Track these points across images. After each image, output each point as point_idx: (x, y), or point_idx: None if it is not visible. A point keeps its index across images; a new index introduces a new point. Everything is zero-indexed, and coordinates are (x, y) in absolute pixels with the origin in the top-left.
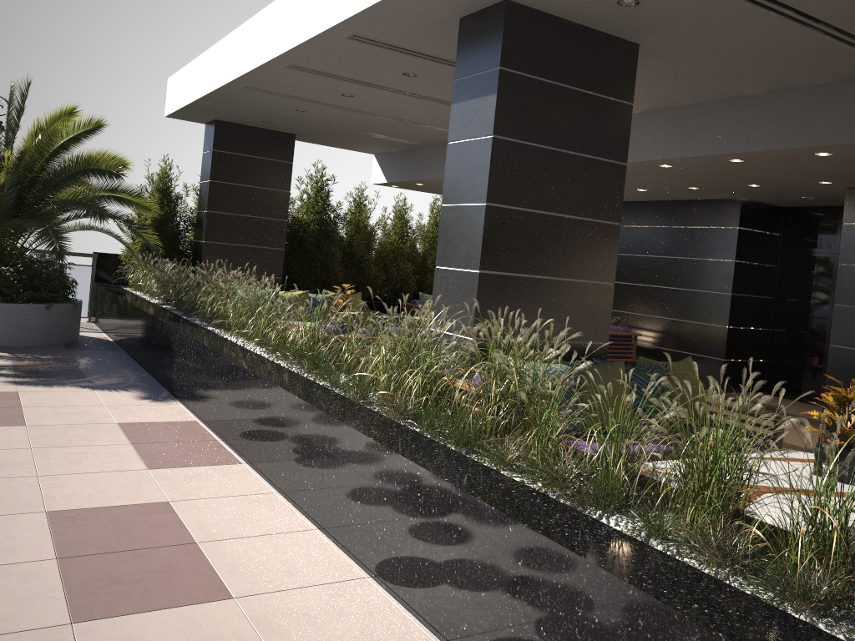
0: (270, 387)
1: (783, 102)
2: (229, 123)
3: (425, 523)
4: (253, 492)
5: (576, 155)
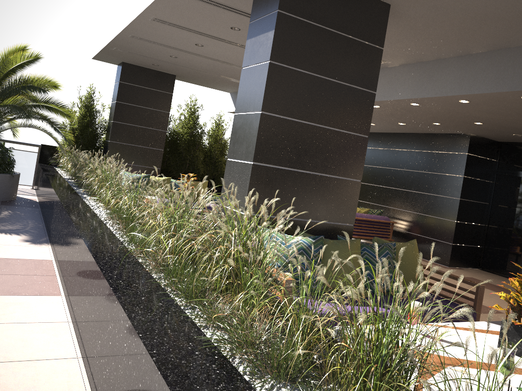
0: (79, 239)
1: (499, 58)
2: (131, 64)
3: (125, 373)
4: (51, 320)
5: (336, 82)
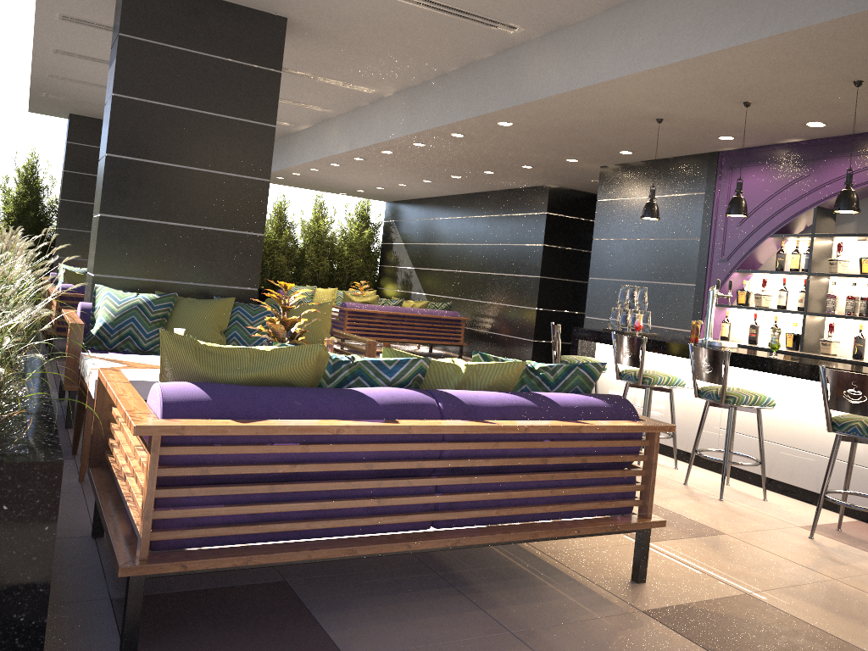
0: None
1: (468, 76)
2: (84, 117)
3: None
4: None
5: (213, 115)
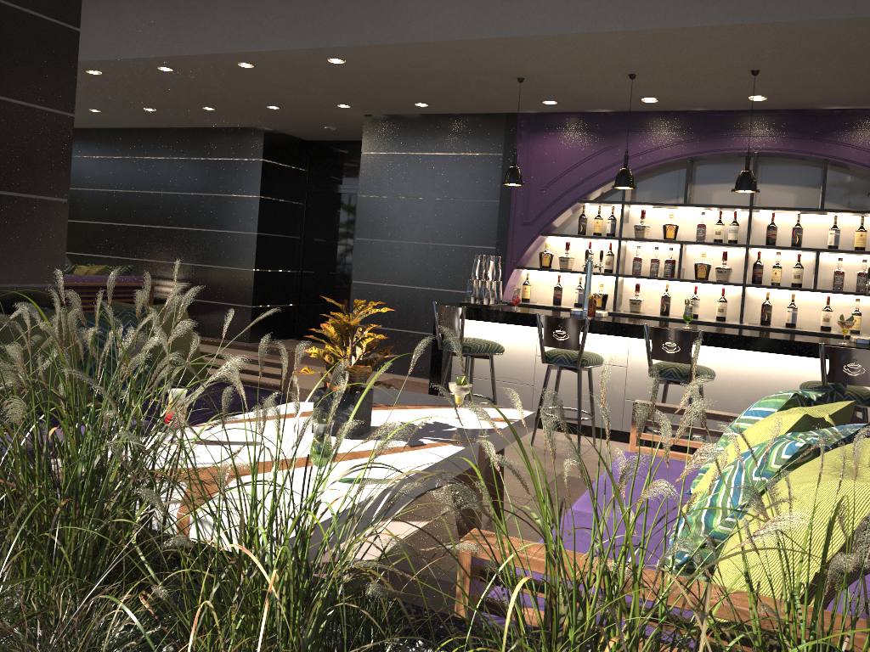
0: None
1: None
2: None
3: None
4: None
5: None
